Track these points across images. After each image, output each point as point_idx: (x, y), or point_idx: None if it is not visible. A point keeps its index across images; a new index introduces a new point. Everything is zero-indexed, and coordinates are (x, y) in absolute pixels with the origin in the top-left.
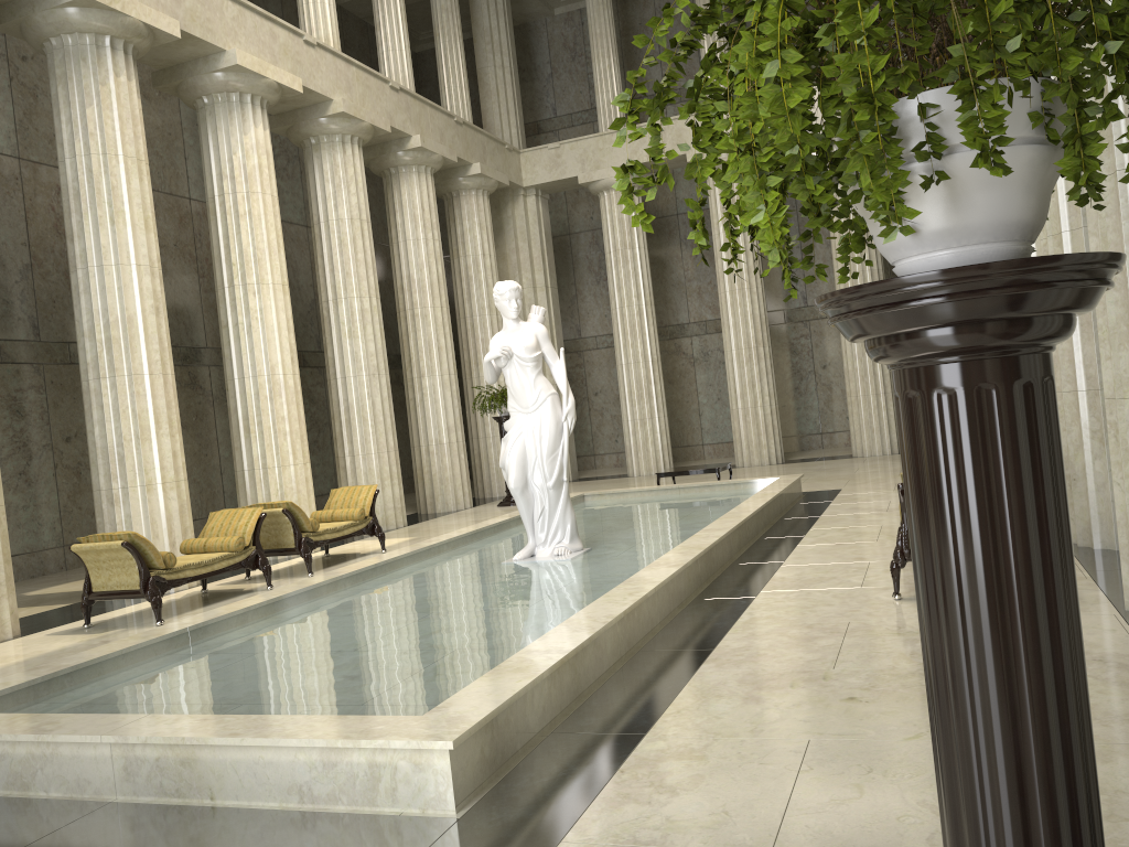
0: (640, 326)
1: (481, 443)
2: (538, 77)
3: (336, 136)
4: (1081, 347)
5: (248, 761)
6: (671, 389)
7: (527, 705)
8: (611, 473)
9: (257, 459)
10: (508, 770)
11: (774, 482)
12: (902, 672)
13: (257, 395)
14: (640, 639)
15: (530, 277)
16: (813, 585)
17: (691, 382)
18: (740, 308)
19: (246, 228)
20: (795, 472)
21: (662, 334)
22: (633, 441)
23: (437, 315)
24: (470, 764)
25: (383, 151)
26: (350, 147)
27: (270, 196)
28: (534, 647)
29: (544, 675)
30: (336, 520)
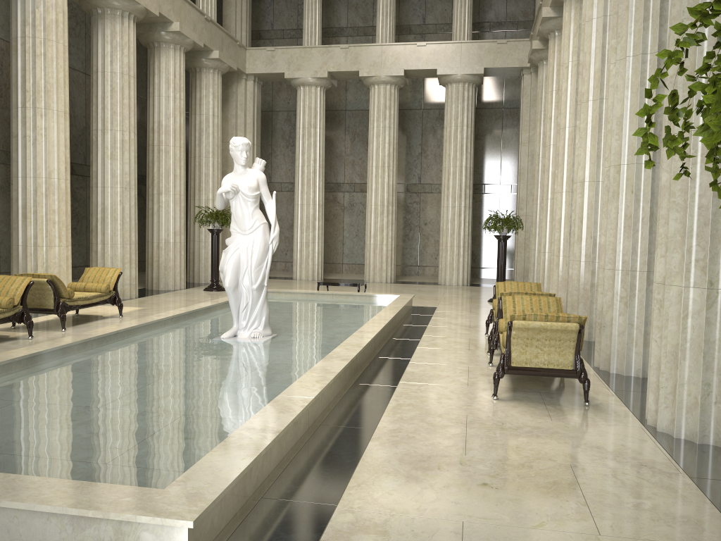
0: (313, 181)
1: (196, 245)
2: (264, 0)
3: (118, 11)
4: (621, 242)
5: (3, 519)
6: (327, 225)
7: (247, 477)
8: (281, 275)
9: (30, 238)
10: (230, 534)
11: (397, 298)
12: (514, 463)
13: (35, 191)
14: (320, 415)
15: (243, 136)
16: (434, 380)
17: (340, 222)
18: (380, 178)
19: (40, 66)
20: (404, 290)
21: (325, 188)
22: (299, 256)
23: (176, 153)
24: (202, 535)
25: (150, 29)
26: (127, 21)
27: (62, 45)
28: (250, 425)
29: (262, 453)
30: (87, 290)
